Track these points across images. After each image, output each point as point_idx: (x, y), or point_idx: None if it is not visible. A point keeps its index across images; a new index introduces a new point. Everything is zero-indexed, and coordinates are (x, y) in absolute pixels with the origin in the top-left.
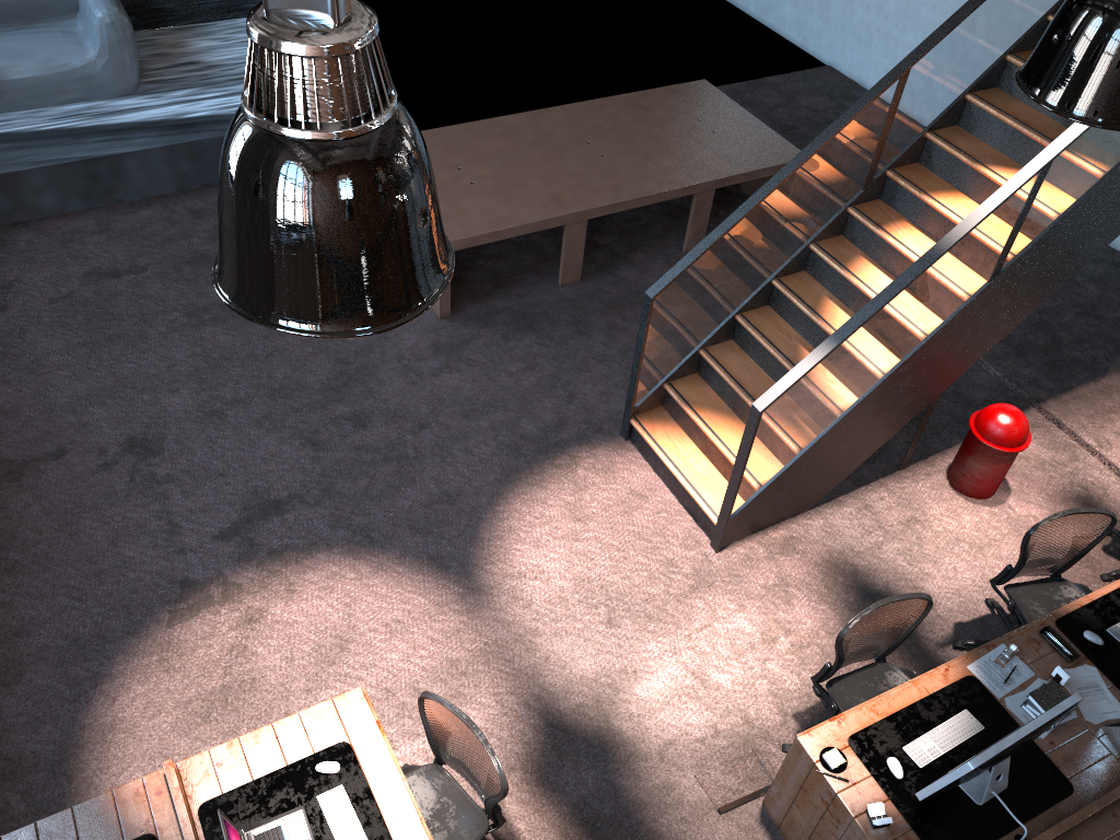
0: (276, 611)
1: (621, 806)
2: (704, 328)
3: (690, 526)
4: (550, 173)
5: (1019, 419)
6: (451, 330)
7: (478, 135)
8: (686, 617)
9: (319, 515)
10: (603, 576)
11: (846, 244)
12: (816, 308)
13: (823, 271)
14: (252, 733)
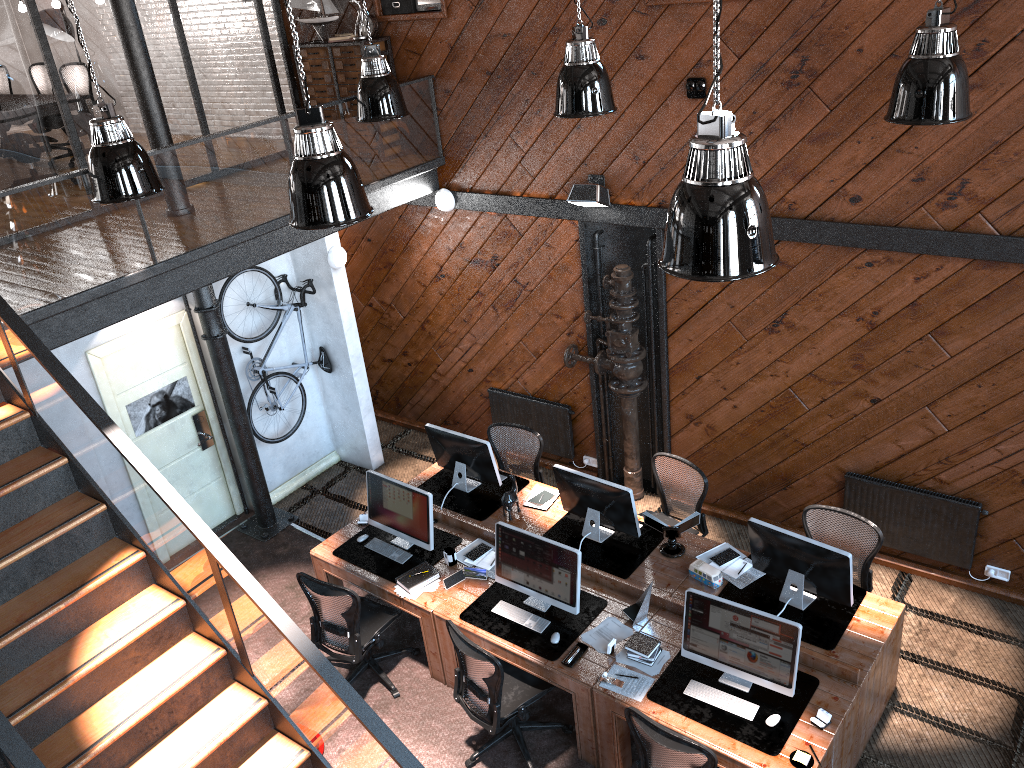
0: None
1: None
2: None
3: None
4: None
5: None
6: None
7: None
8: None
9: None
10: None
11: None
12: None
13: None
14: None
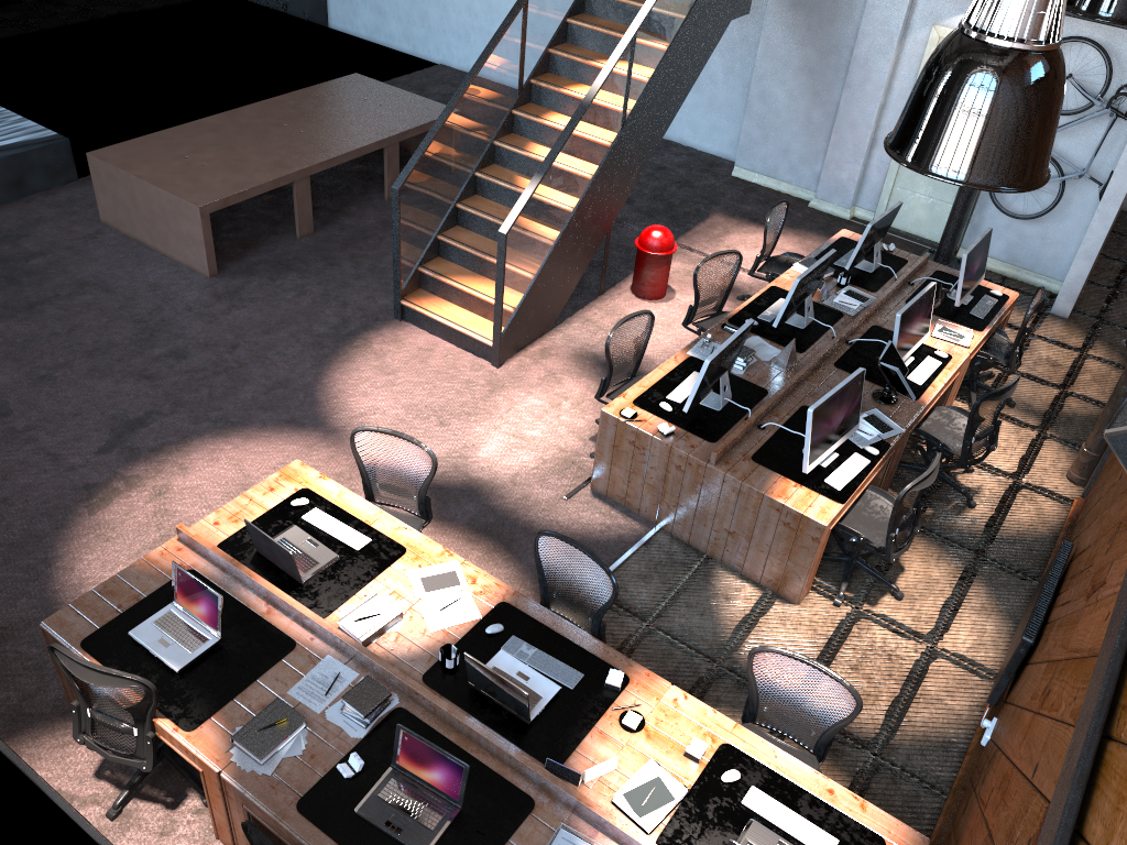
0: (179, 483)
1: (500, 515)
2: (437, 217)
3: (472, 358)
4: (265, 149)
5: (666, 231)
6: (223, 283)
7: (189, 133)
8: (494, 407)
9: (180, 419)
10: (424, 400)
11: (518, 137)
12: (513, 182)
13: (508, 159)
14: (230, 502)
